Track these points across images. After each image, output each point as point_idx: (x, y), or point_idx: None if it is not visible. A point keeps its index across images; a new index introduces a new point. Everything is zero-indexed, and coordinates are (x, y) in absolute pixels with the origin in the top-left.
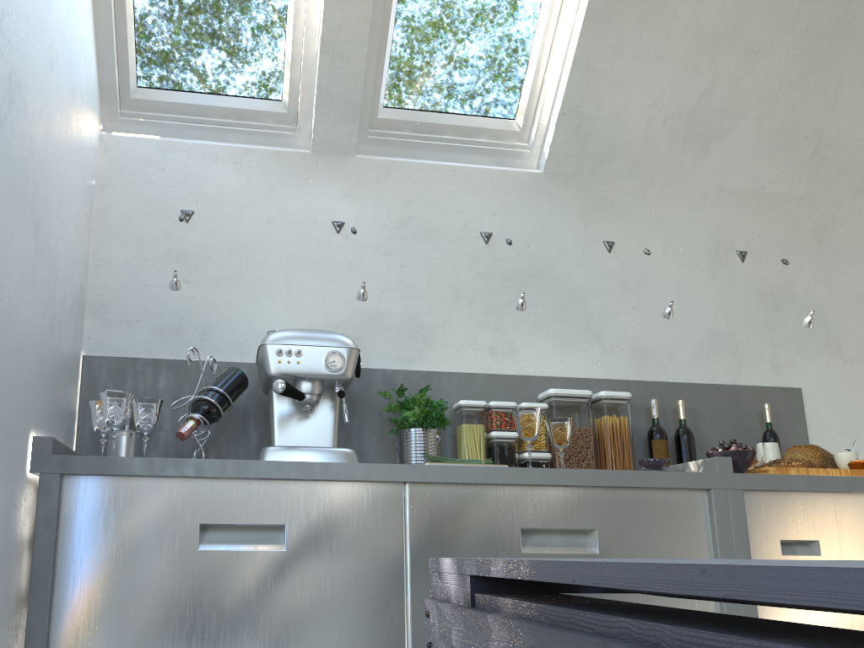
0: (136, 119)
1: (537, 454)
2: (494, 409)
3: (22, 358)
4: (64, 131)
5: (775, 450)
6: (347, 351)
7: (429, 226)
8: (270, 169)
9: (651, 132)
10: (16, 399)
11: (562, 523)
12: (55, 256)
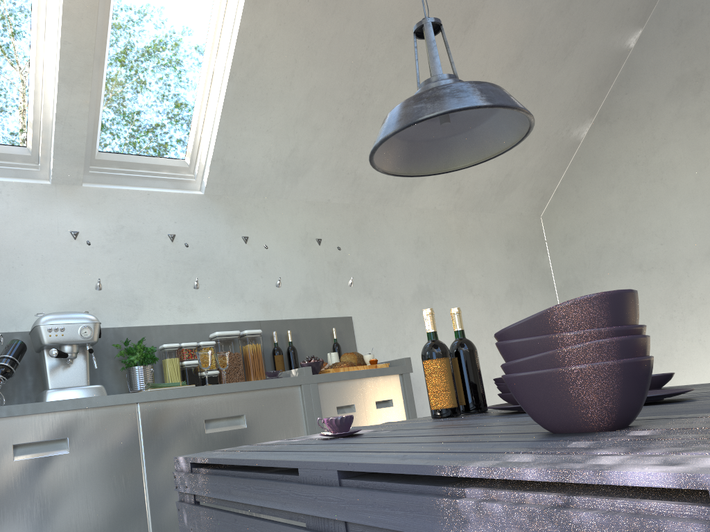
0: None
1: (211, 372)
2: (184, 348)
3: None
4: None
5: (336, 356)
6: (93, 325)
7: (135, 232)
8: (23, 196)
9: (265, 170)
10: None
11: (226, 413)
12: None
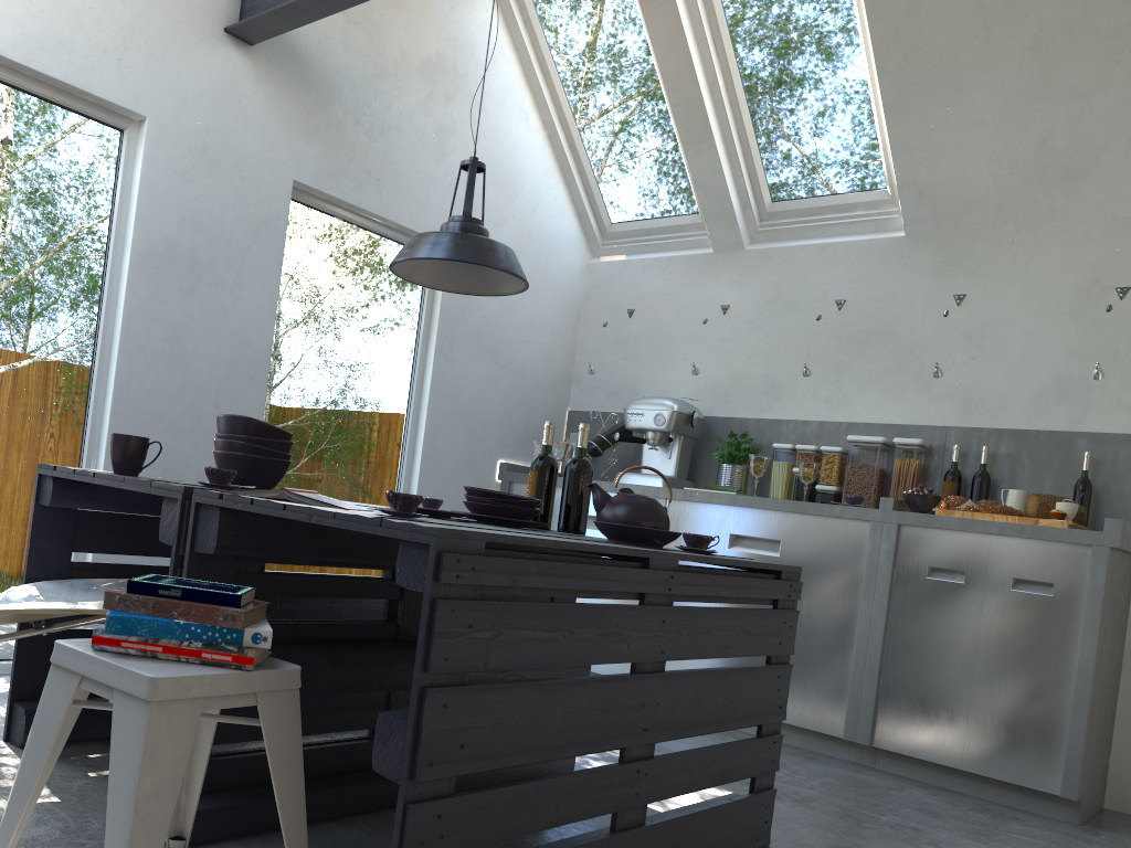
0: (610, 246)
1: (825, 487)
2: (797, 451)
3: (485, 425)
4: (528, 291)
5: (1015, 496)
6: (667, 413)
7: (793, 300)
8: (684, 270)
9: (1000, 183)
10: (481, 445)
11: (757, 533)
12: (521, 364)
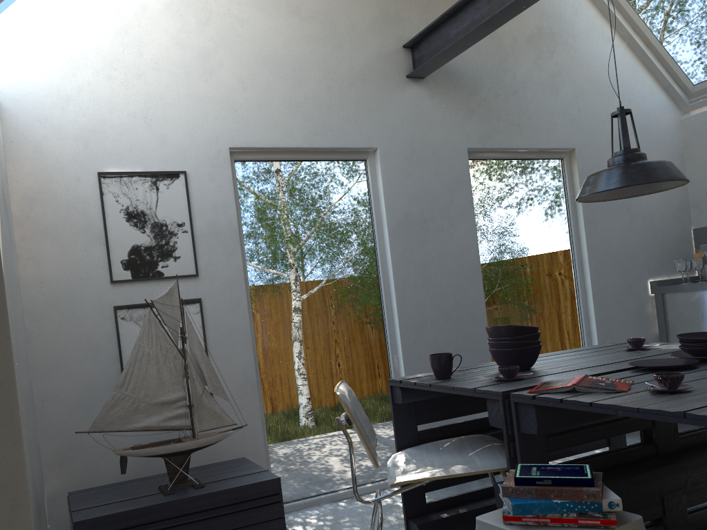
0: (697, 102)
1: None
2: None
3: (632, 259)
4: None
5: None
6: None
7: None
8: None
9: None
10: (632, 274)
11: None
12: (648, 208)
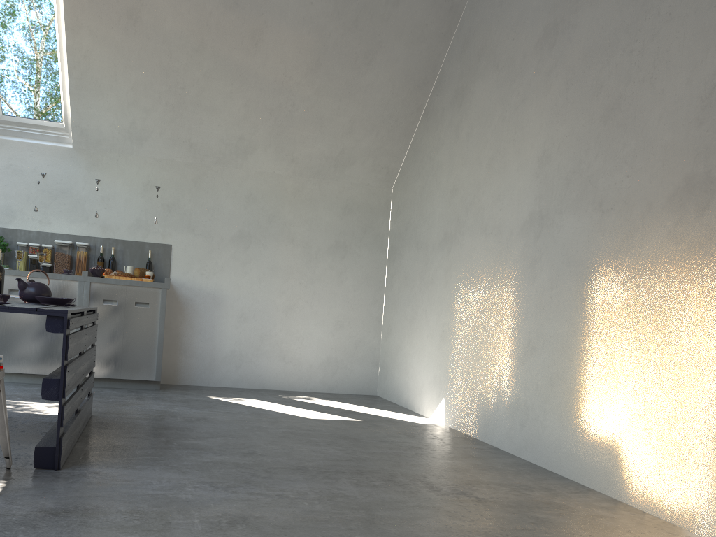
0: None
1: (45, 263)
2: (30, 246)
3: None
4: None
5: (130, 269)
6: None
7: (19, 169)
8: None
9: (115, 135)
10: None
11: None
12: None
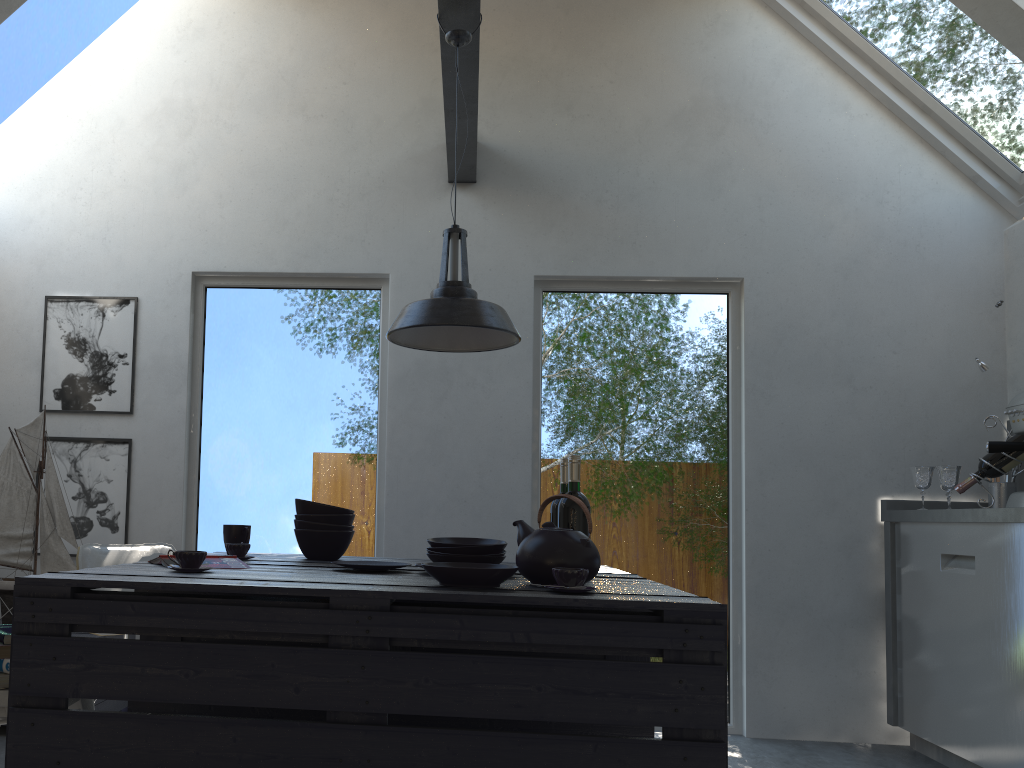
0: None
1: None
2: None
3: (845, 459)
4: (891, 293)
5: None
6: None
7: None
8: None
9: None
10: (842, 483)
11: None
12: (897, 379)
